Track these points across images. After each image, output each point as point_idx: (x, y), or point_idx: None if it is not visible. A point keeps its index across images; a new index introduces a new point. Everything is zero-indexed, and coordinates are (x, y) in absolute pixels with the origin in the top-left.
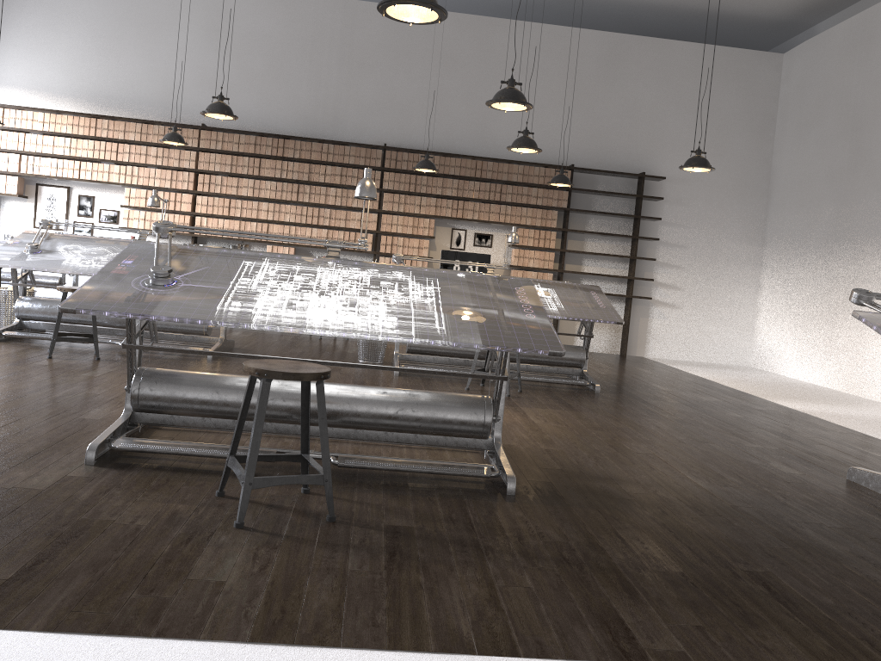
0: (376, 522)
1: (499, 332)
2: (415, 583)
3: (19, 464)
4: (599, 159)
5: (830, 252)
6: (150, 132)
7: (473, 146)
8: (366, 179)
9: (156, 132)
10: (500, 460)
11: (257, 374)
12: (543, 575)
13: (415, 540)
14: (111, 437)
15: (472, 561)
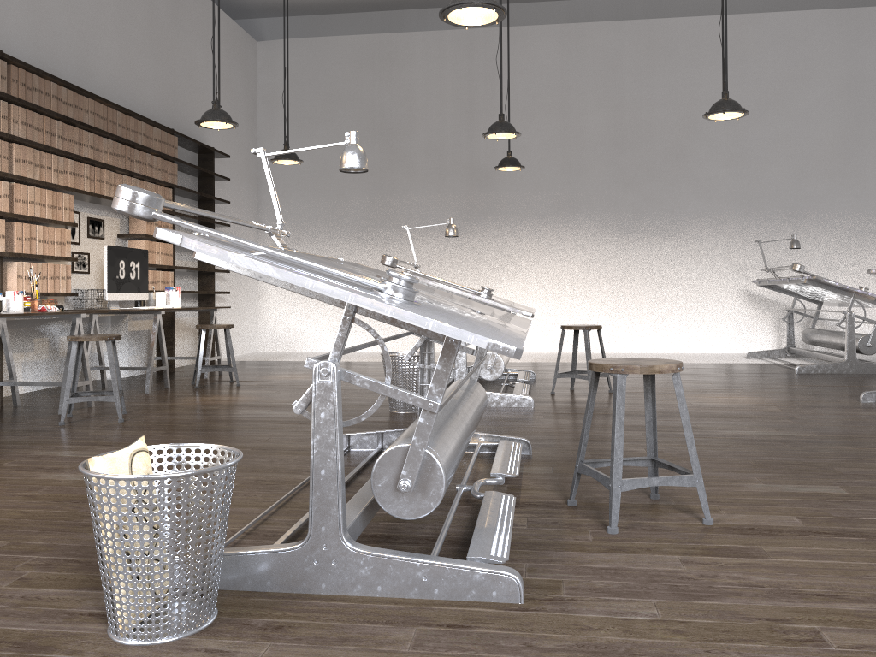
0: None
1: None
2: None
3: None
4: (175, 125)
5: (370, 237)
6: None
7: (78, 82)
8: None
9: None
10: None
11: None
12: None
13: None
14: None
15: None
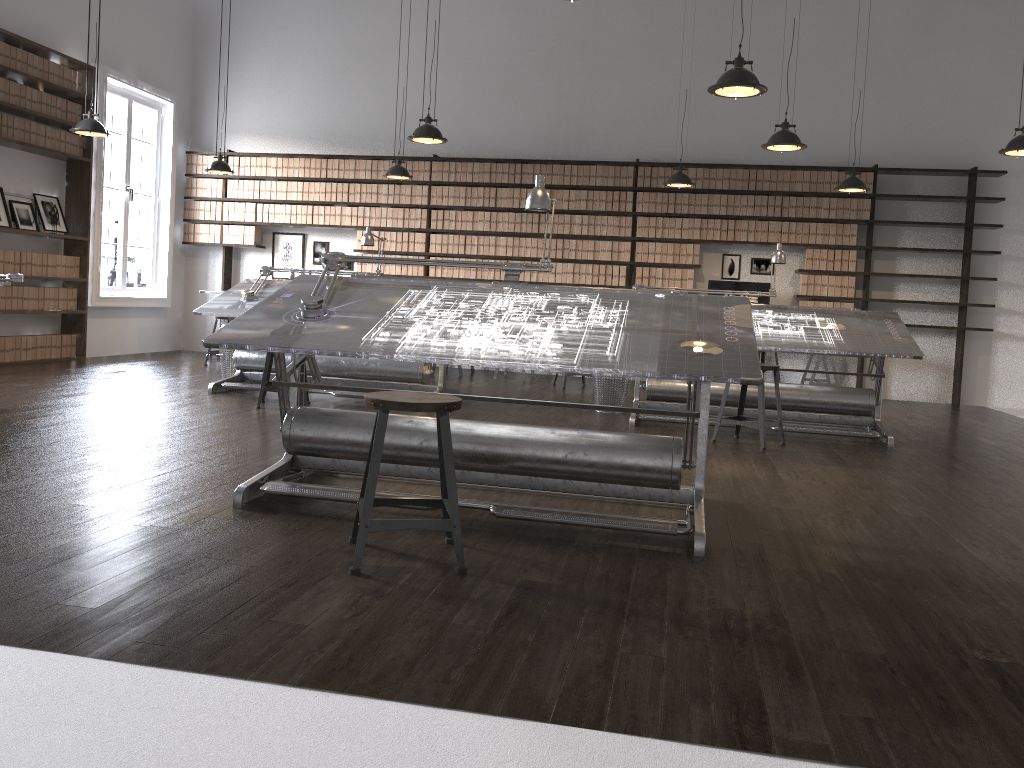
0: (513, 576)
1: (683, 358)
2: (520, 643)
3: (169, 505)
4: (912, 155)
5: None
6: (381, 169)
7: (746, 153)
8: (537, 188)
9: (386, 169)
10: (694, 515)
11: (374, 405)
12: (687, 645)
13: (548, 598)
14: (266, 481)
15: (605, 624)
